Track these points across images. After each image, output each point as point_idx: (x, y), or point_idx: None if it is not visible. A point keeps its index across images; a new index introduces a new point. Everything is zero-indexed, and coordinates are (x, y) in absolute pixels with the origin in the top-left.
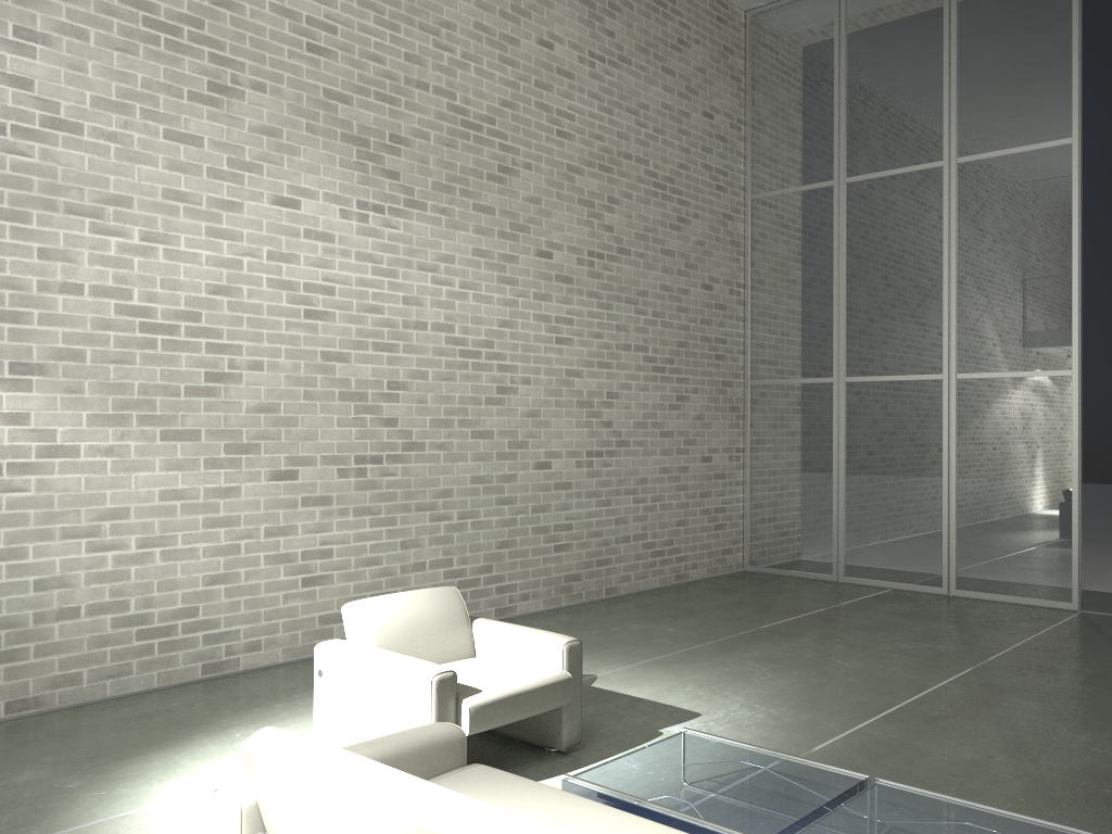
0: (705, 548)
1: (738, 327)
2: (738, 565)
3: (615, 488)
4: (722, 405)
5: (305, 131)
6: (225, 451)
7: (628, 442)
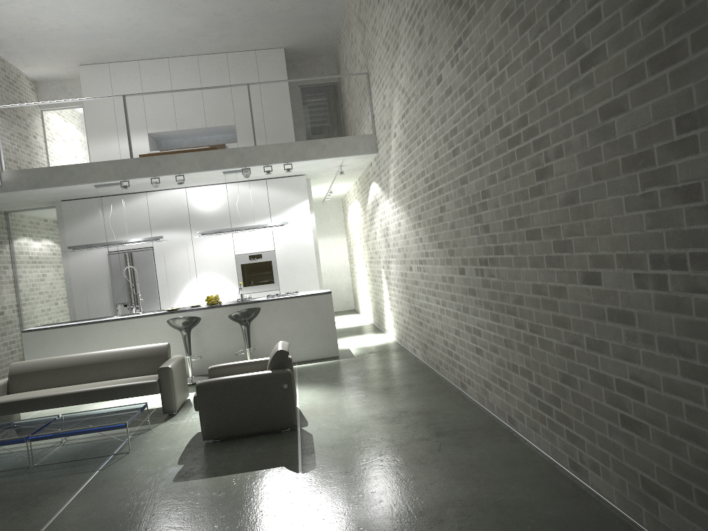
0: None
1: None
2: None
3: None
4: None
5: (436, 20)
6: (448, 254)
7: None
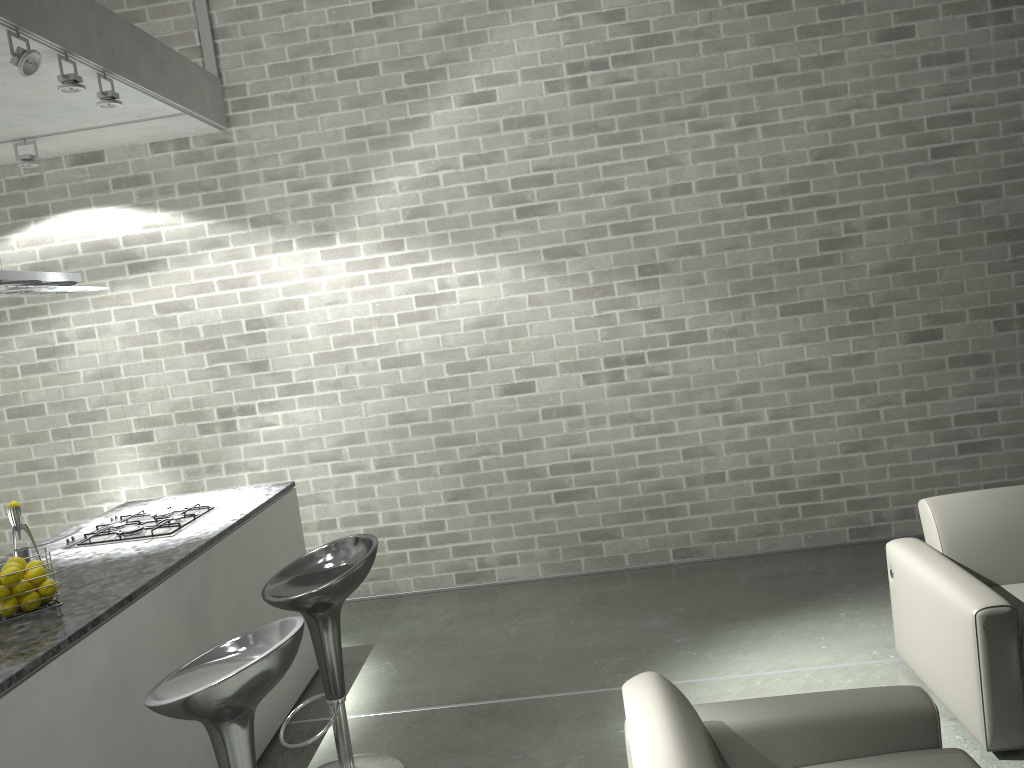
0: None
1: None
2: None
3: None
4: None
5: None
6: (850, 318)
7: None
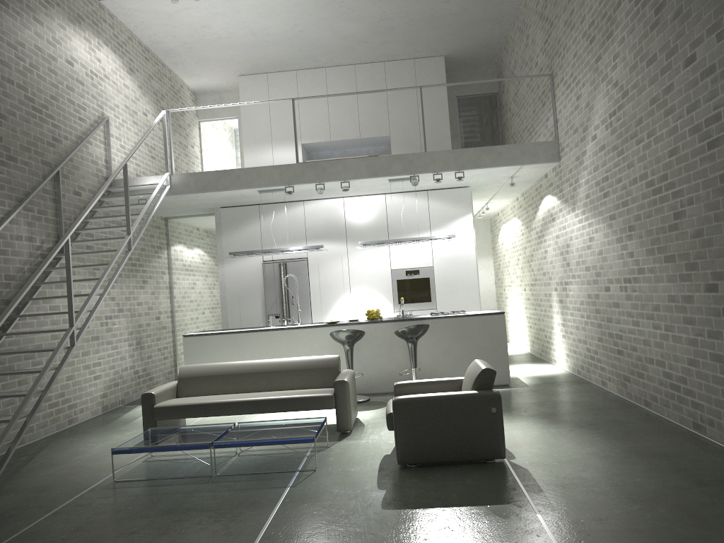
0: None
1: None
2: None
3: None
4: None
5: None
6: (685, 268)
7: None
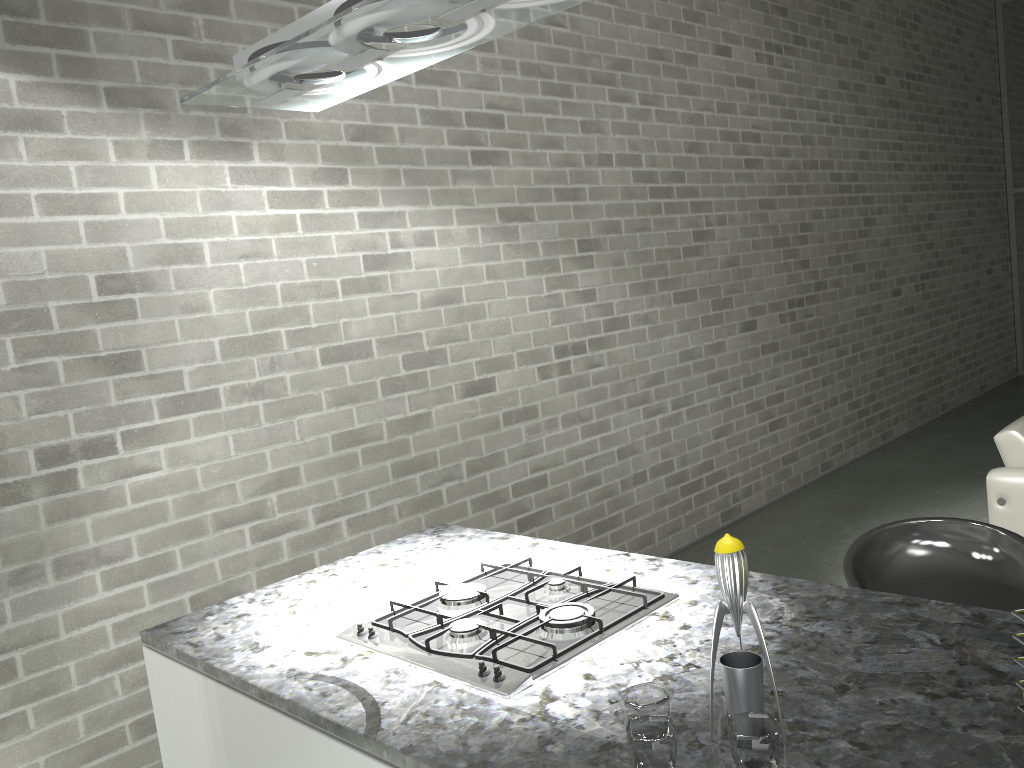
0: (994, 358)
1: (999, 137)
2: (1014, 370)
3: (939, 308)
4: (995, 217)
5: None
6: (712, 308)
7: (943, 262)
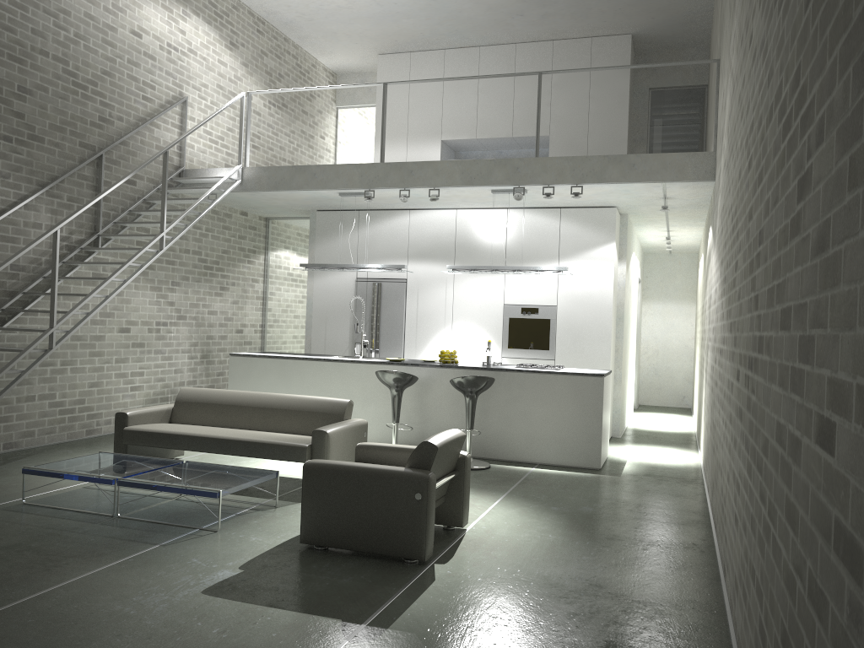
0: None
1: None
2: None
3: None
4: None
5: None
6: (733, 343)
7: None
